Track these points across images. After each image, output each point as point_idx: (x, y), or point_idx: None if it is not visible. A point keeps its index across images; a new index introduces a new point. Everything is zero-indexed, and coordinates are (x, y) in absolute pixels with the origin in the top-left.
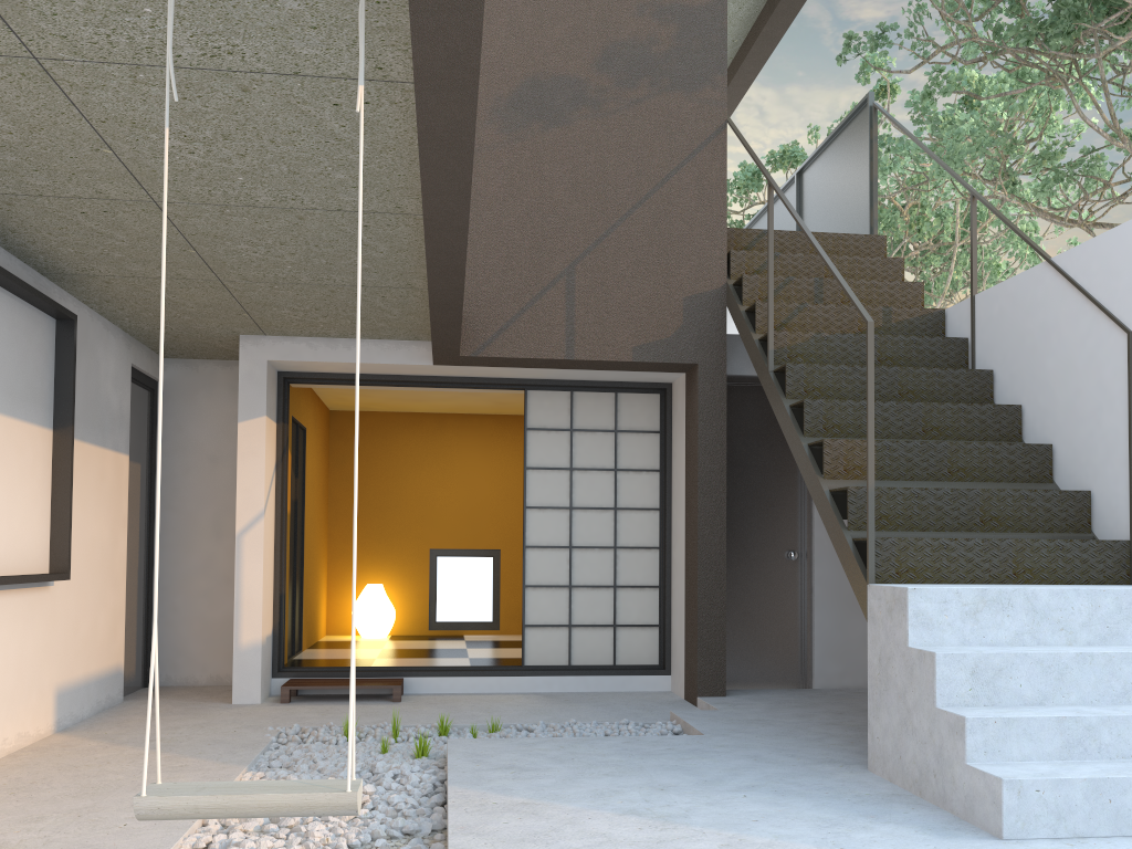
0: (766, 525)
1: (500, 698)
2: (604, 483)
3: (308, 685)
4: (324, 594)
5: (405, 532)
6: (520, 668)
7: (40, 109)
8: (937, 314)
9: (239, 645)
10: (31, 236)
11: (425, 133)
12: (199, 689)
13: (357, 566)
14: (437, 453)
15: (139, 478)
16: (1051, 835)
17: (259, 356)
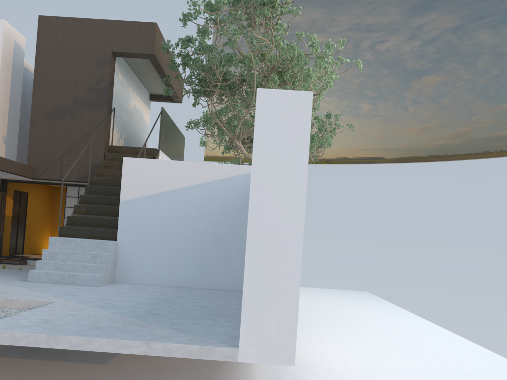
0: None
1: None
2: None
3: None
4: (47, 240)
5: None
6: None
7: None
8: None
9: None
10: None
11: None
12: None
13: None
14: None
15: None
16: (37, 281)
17: None
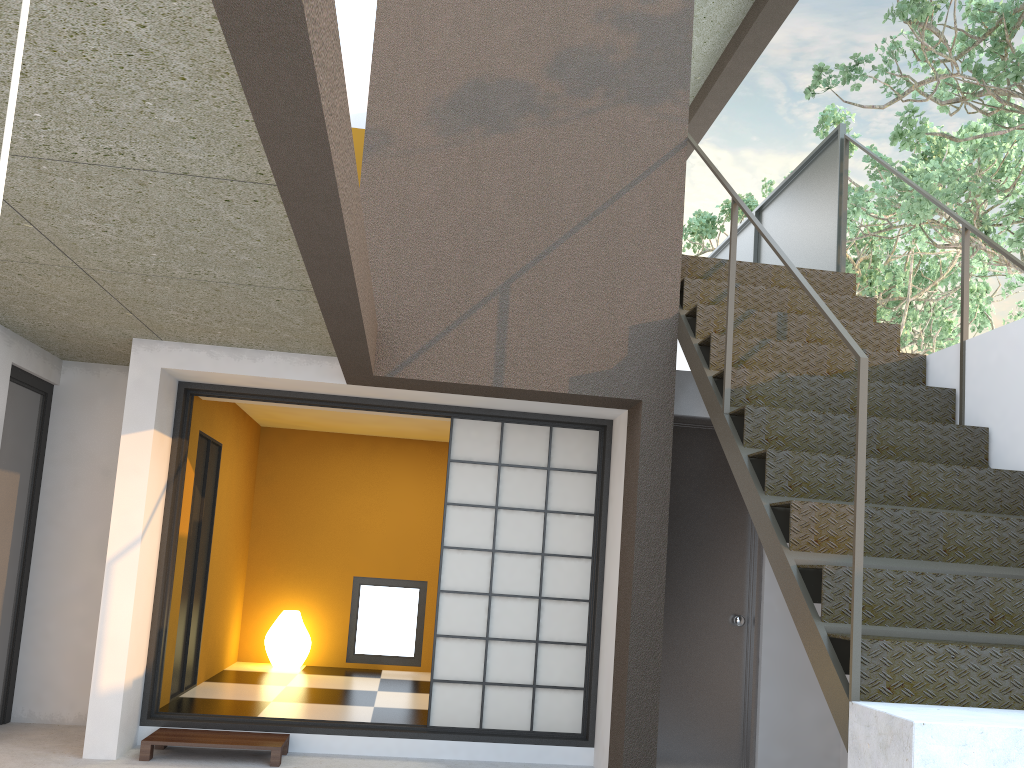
0: (710, 585)
1: (396, 766)
2: (532, 525)
3: (174, 741)
4: (237, 618)
5: (329, 557)
6: (424, 728)
7: None
8: (918, 360)
9: (97, 689)
10: None
11: (227, 13)
12: (61, 730)
13: (276, 590)
14: (368, 477)
15: (17, 489)
16: None
17: (152, 363)
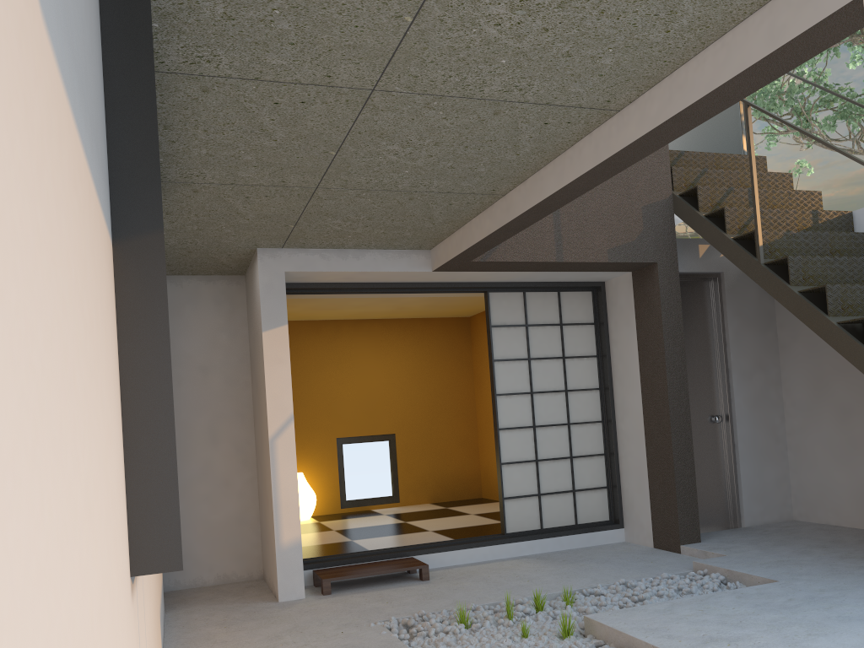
0: (695, 396)
1: (505, 565)
2: (555, 370)
3: (347, 575)
4: None
5: (314, 425)
6: (503, 536)
7: None
8: (848, 215)
9: (280, 544)
10: (180, 133)
11: None
12: (215, 589)
13: None
14: (336, 355)
15: None
16: None
17: (276, 268)
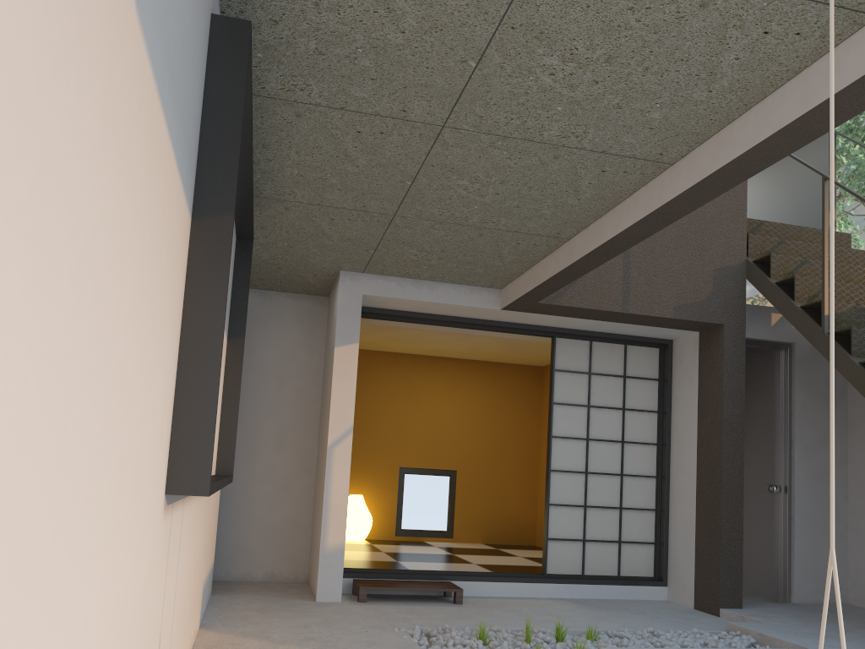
0: (753, 462)
1: (539, 602)
2: (614, 420)
3: (383, 587)
4: None
5: (380, 451)
6: (543, 576)
7: (468, 6)
8: None
9: (325, 547)
10: (276, 153)
11: None
12: (261, 585)
13: None
14: (409, 387)
15: None
16: None
17: (355, 290)
